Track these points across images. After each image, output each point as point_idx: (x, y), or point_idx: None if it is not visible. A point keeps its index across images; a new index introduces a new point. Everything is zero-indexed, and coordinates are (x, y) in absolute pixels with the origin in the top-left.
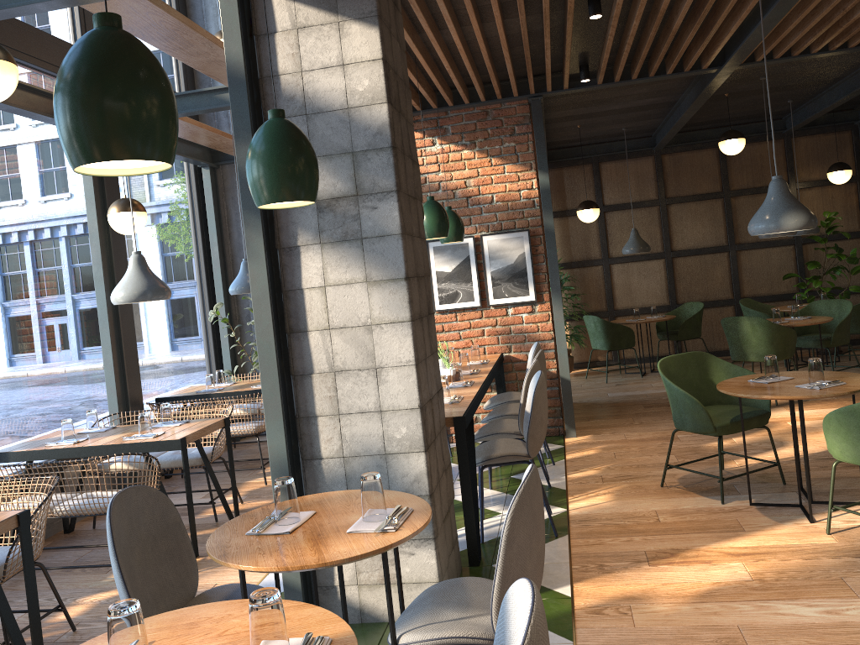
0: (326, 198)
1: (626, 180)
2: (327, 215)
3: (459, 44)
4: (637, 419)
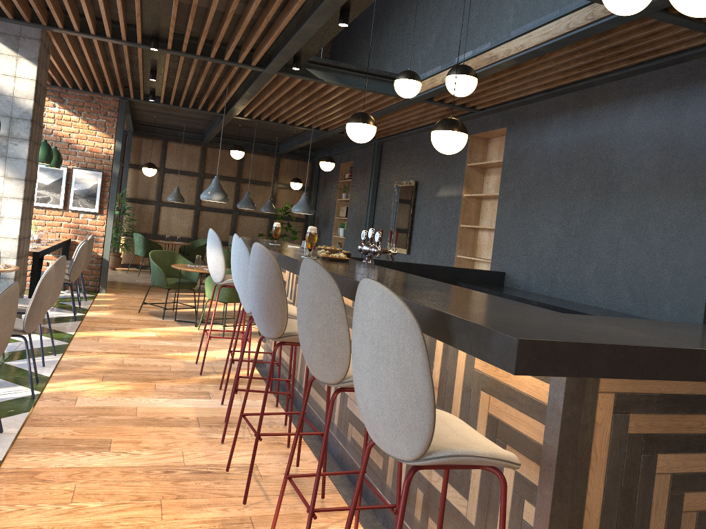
0: None
1: (182, 156)
2: None
3: (80, 67)
4: (145, 291)
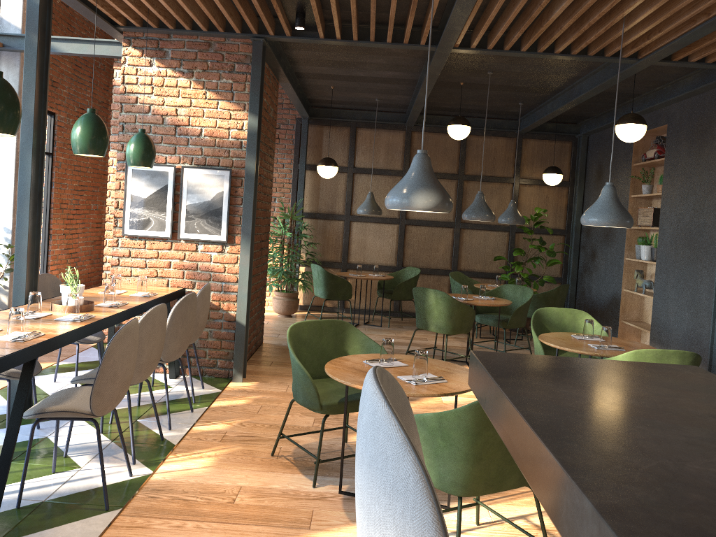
0: None
1: (378, 148)
2: None
3: None
4: None
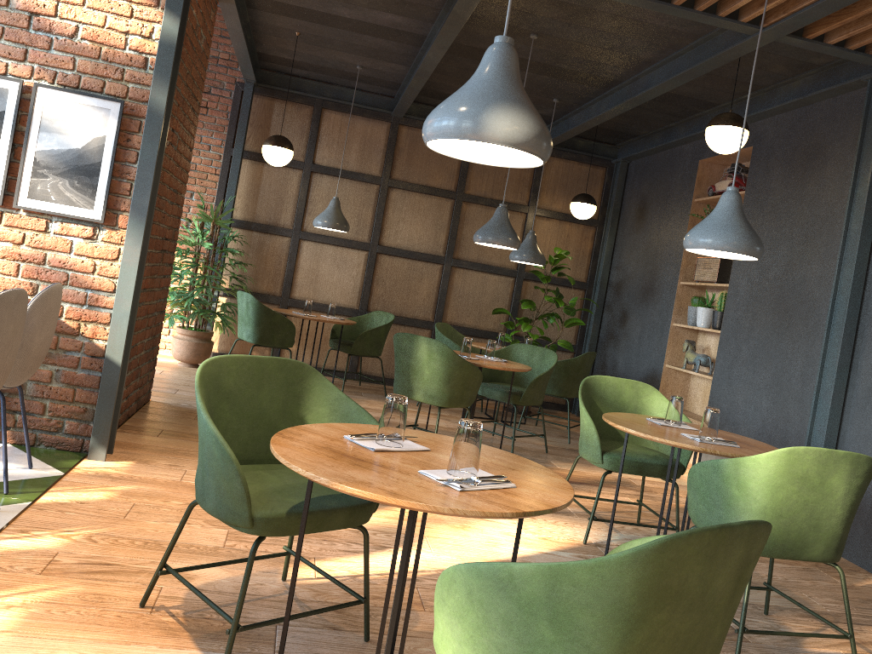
0: None
1: (350, 142)
2: None
3: None
4: None
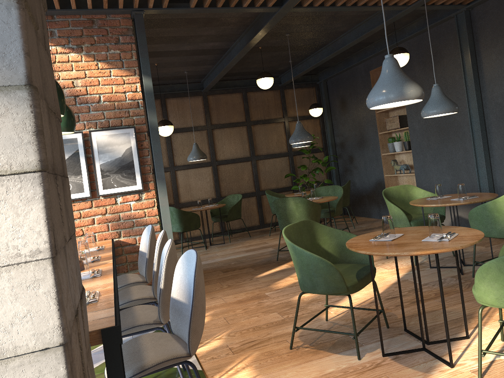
0: None
1: (185, 112)
2: None
3: None
4: (224, 283)
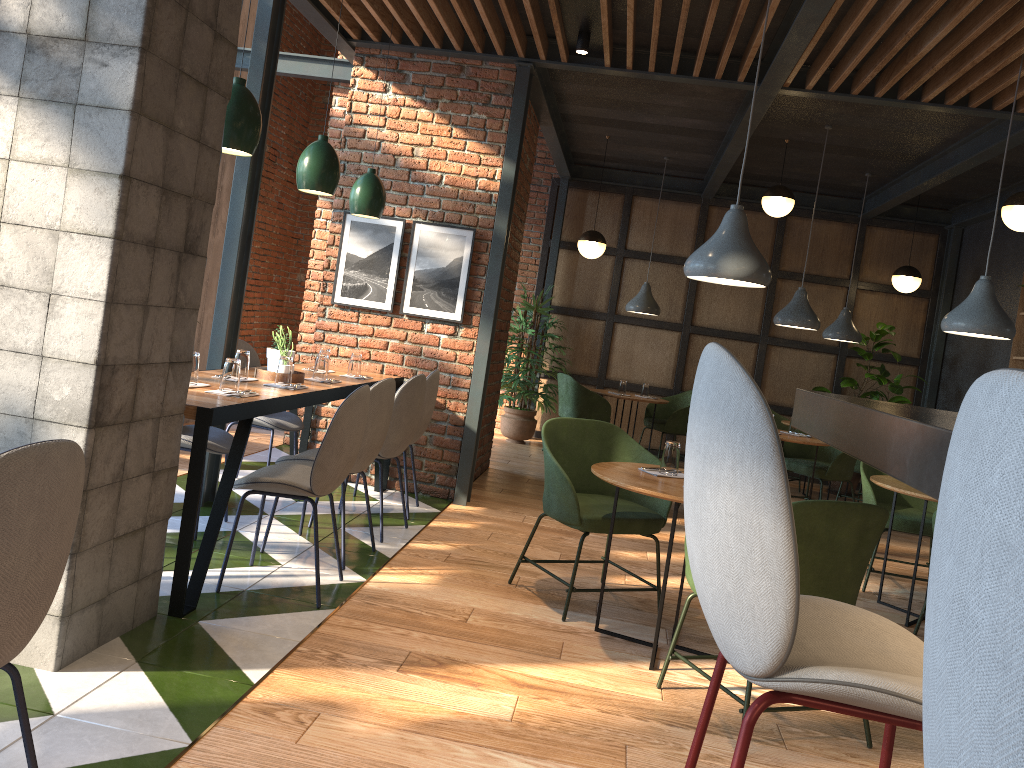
0: (42, 34)
1: (660, 226)
2: (37, 59)
3: None
4: None
